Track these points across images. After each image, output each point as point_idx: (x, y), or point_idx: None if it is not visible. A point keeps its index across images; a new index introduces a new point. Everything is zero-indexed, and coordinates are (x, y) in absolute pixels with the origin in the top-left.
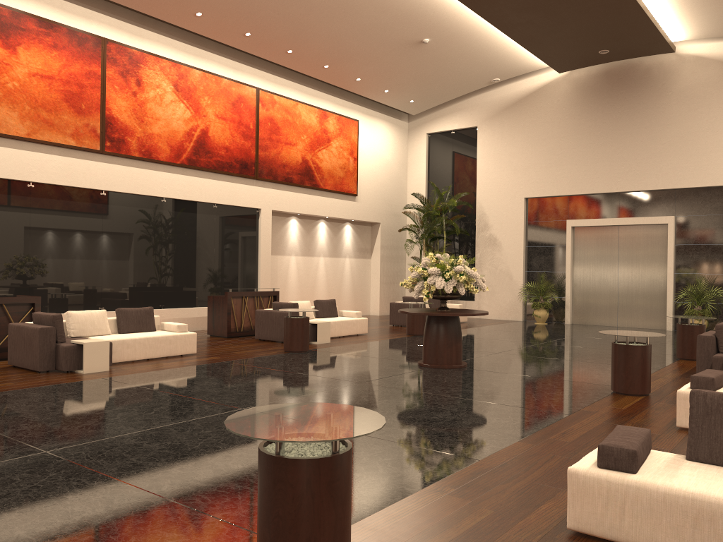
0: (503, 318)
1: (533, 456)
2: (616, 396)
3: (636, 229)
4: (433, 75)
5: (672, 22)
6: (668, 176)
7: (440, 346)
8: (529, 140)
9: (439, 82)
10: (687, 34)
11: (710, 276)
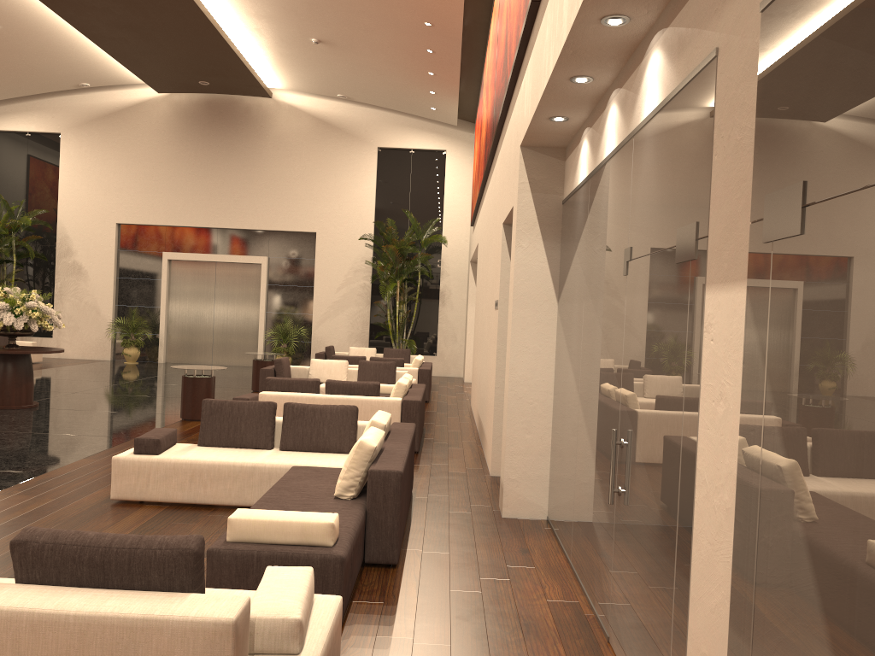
0: (88, 358)
1: (95, 466)
2: (183, 422)
3: (233, 266)
4: (3, 65)
5: (268, 71)
6: (264, 218)
7: (8, 386)
8: (123, 159)
9: (11, 74)
10: (282, 84)
11: (297, 316)
